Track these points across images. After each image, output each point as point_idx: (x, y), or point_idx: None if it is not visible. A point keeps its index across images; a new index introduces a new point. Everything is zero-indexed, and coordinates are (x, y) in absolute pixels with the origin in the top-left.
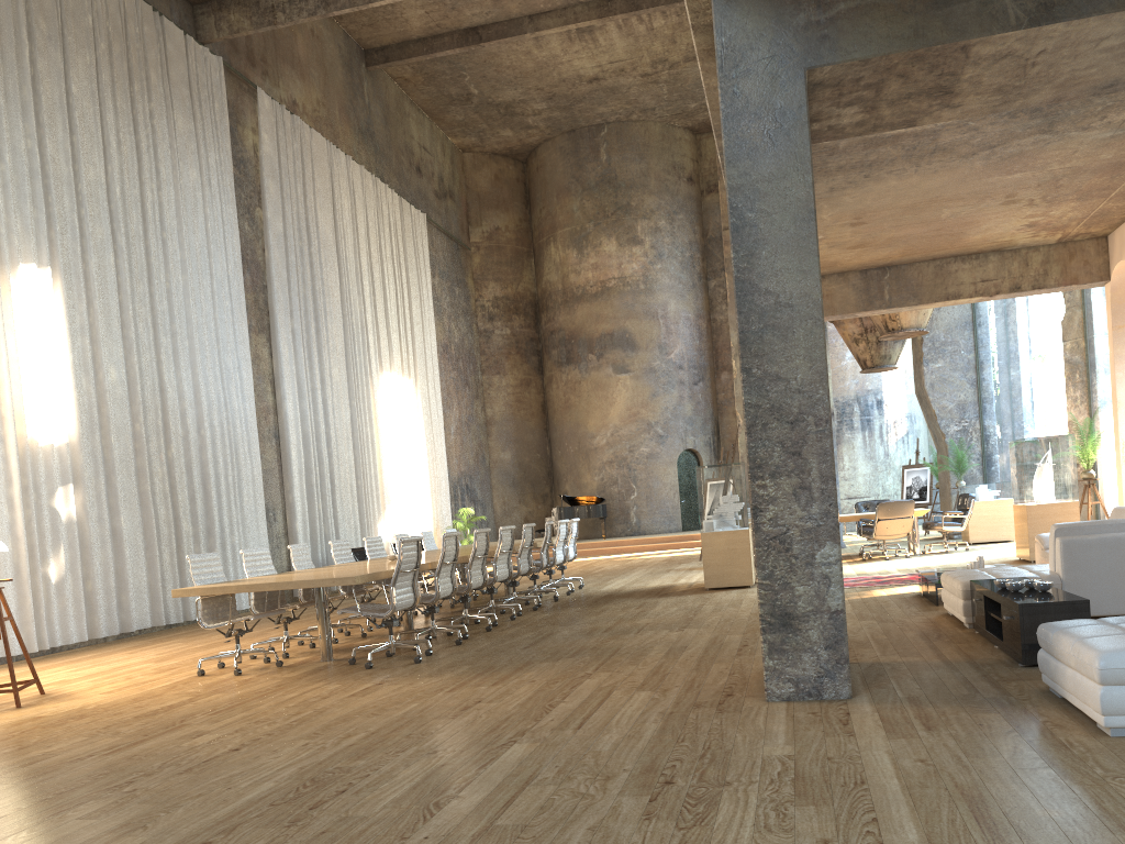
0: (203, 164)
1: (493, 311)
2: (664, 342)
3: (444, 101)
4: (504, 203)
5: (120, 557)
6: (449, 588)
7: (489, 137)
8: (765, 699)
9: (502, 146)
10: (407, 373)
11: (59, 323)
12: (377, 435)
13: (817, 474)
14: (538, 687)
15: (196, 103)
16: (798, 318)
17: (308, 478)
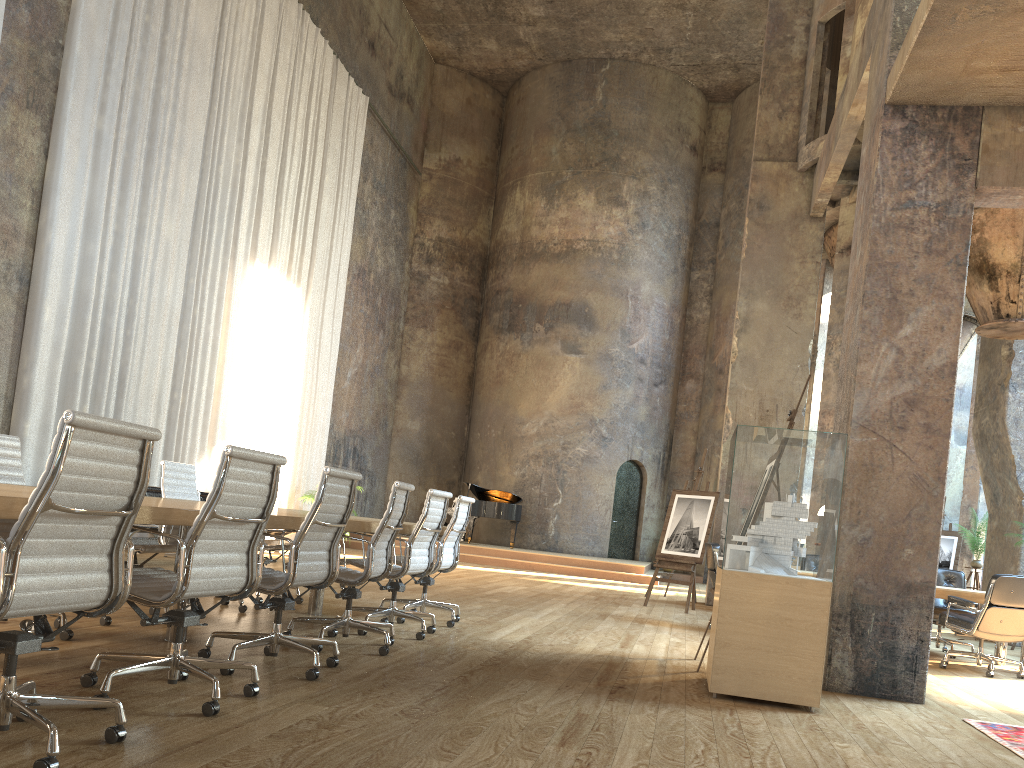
0: None
1: (434, 253)
2: (628, 327)
3: None
4: (472, 134)
5: None
6: None
7: (469, 47)
8: None
9: (482, 65)
10: (295, 277)
11: None
12: (225, 341)
13: None
14: None
15: None
16: None
17: (71, 361)
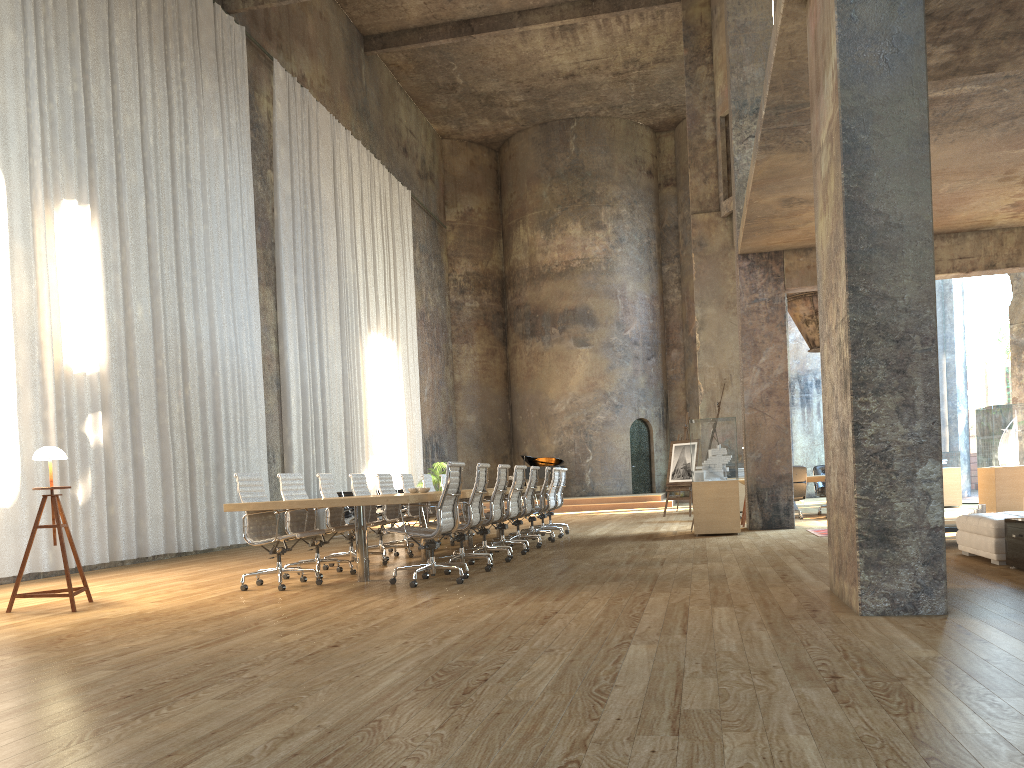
0: (225, 123)
1: (464, 285)
2: (621, 319)
3: (431, 89)
4: (478, 187)
5: (140, 485)
6: (478, 517)
7: (468, 126)
8: (856, 614)
9: (479, 135)
10: (390, 335)
11: (95, 259)
12: (364, 390)
13: (921, 392)
14: (606, 602)
15: (221, 67)
16: (907, 238)
17: (304, 425)
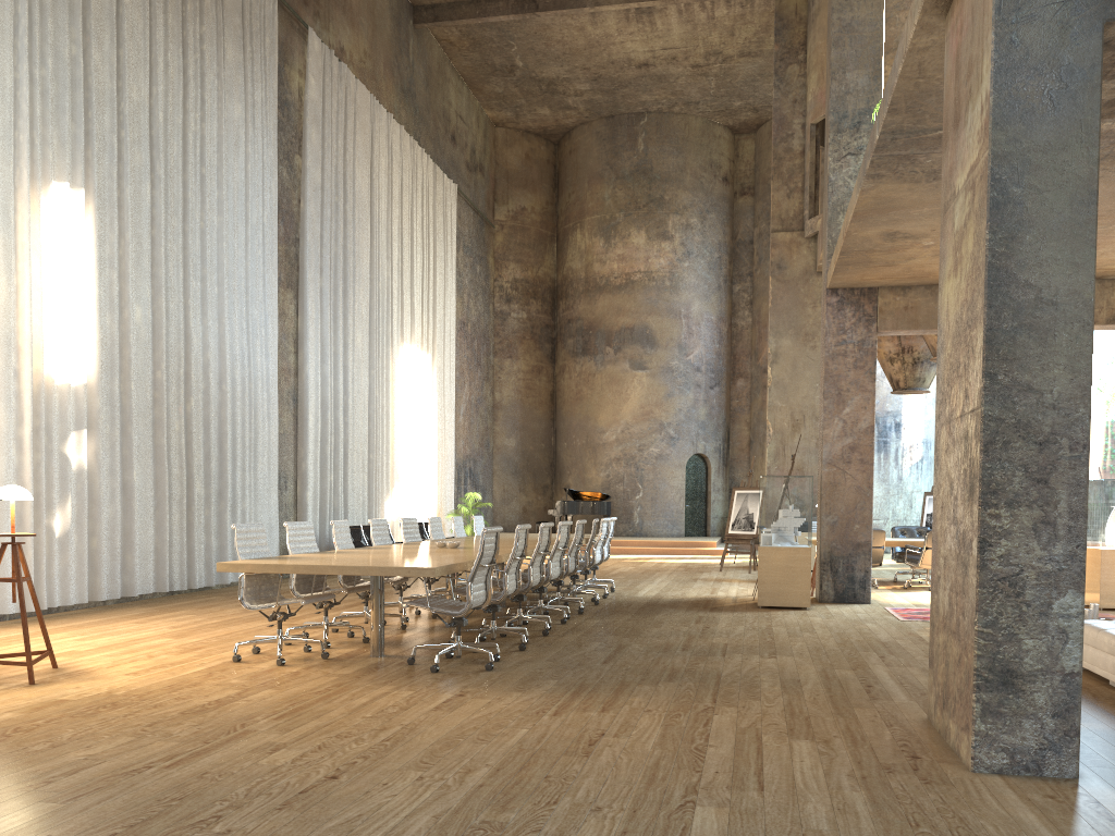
0: (249, 100)
1: (511, 293)
2: (684, 342)
3: (486, 70)
4: (533, 184)
5: (128, 514)
6: (514, 586)
7: (525, 114)
8: (966, 768)
9: (537, 125)
10: (425, 347)
11: (88, 252)
12: (392, 409)
13: (1066, 508)
14: (662, 720)
15: (247, 34)
16: (1062, 319)
17: (322, 447)
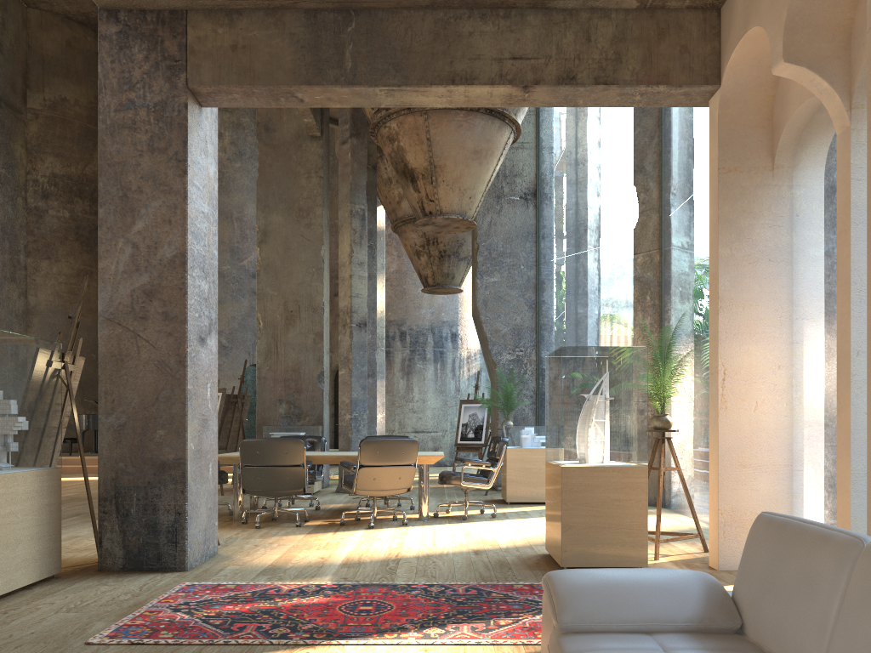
0: None
1: (50, 189)
2: (237, 246)
3: None
4: (77, 75)
5: None
6: None
7: None
8: None
9: (75, 9)
10: None
11: None
12: None
13: None
14: None
15: None
16: None
17: None
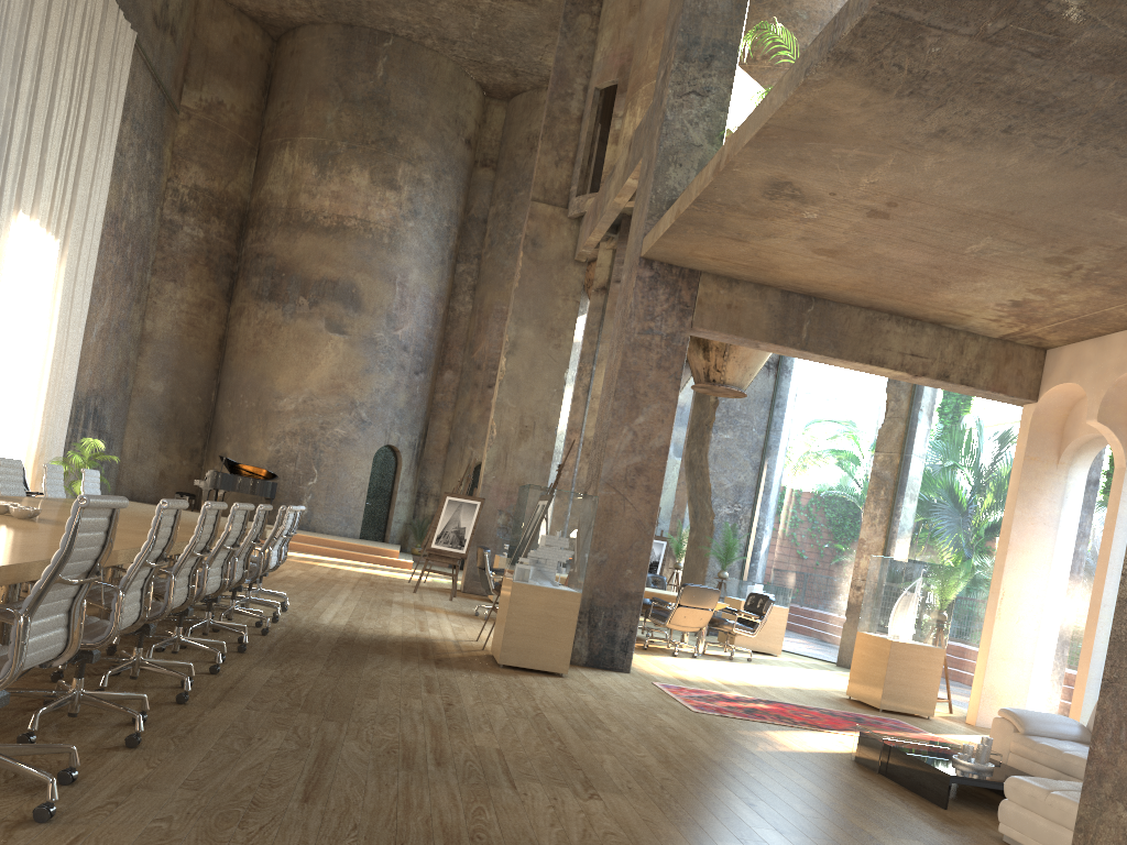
0: None
1: (189, 202)
2: (394, 313)
3: None
4: (238, 77)
5: None
6: (134, 614)
7: None
8: None
9: (255, 6)
10: (54, 228)
11: None
12: None
13: None
14: None
15: None
16: None
17: None
